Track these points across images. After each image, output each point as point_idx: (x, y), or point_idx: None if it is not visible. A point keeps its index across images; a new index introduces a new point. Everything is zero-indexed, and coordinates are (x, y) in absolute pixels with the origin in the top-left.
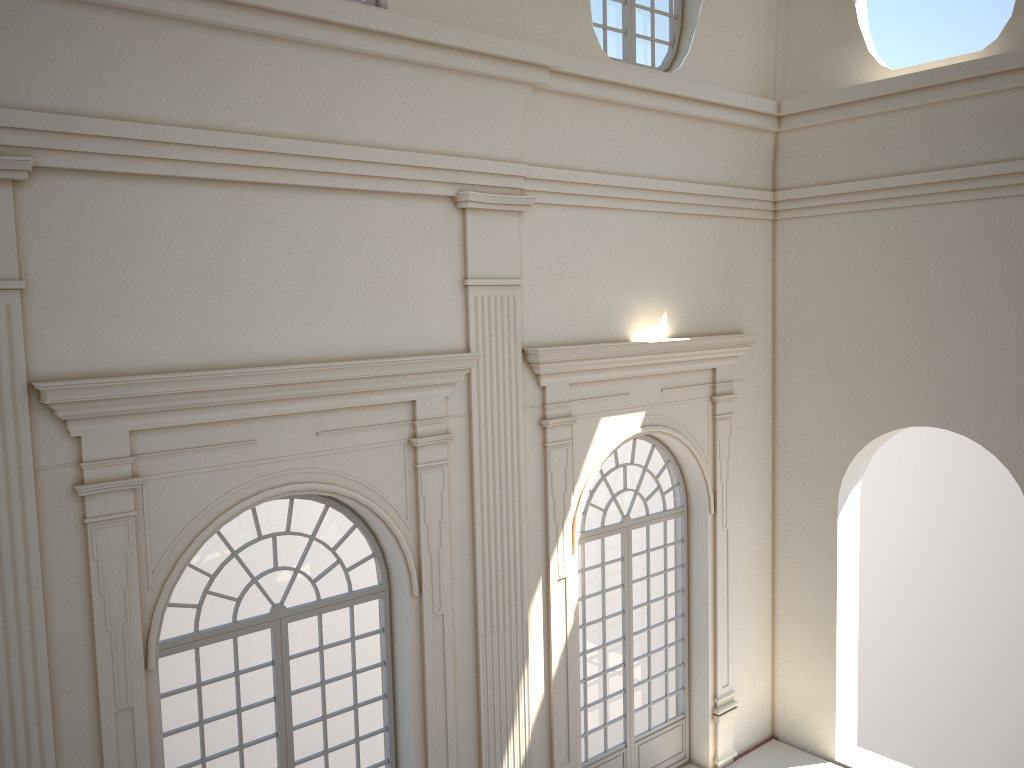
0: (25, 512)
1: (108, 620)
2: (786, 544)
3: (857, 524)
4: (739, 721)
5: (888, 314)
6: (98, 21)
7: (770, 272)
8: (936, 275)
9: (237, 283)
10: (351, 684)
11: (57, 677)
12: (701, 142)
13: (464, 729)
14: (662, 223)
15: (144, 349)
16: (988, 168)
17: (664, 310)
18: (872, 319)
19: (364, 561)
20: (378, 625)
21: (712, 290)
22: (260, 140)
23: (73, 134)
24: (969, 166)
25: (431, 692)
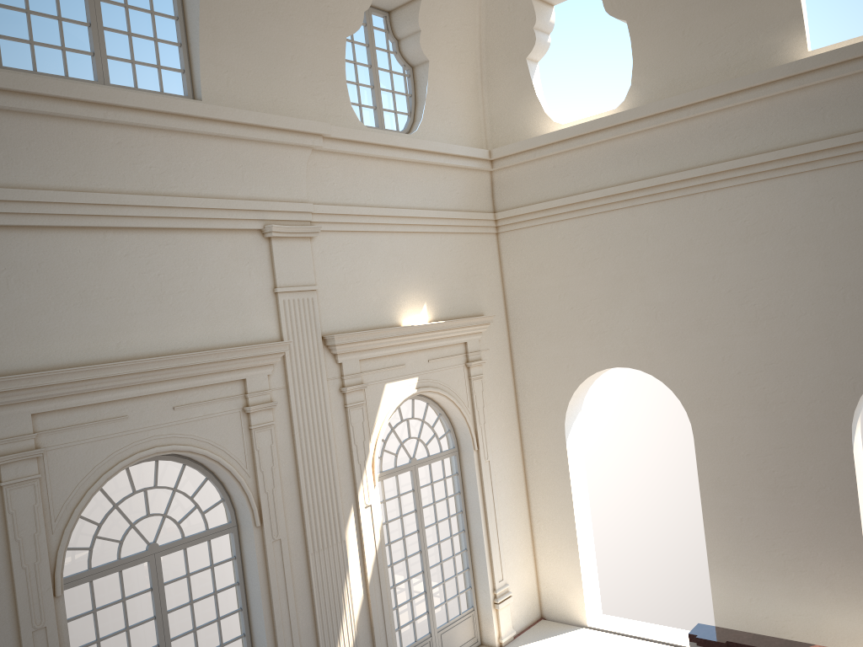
0: None
1: (23, 559)
2: (533, 468)
3: (581, 446)
4: (515, 607)
5: (581, 291)
6: None
7: (499, 270)
8: (608, 261)
9: (105, 300)
10: (213, 604)
11: None
12: (438, 181)
13: (304, 628)
14: (416, 240)
15: (39, 353)
16: (630, 186)
17: (424, 302)
18: (571, 296)
19: (216, 505)
20: (230, 556)
21: (458, 286)
22: (116, 197)
23: None
24: (618, 185)
25: (276, 600)
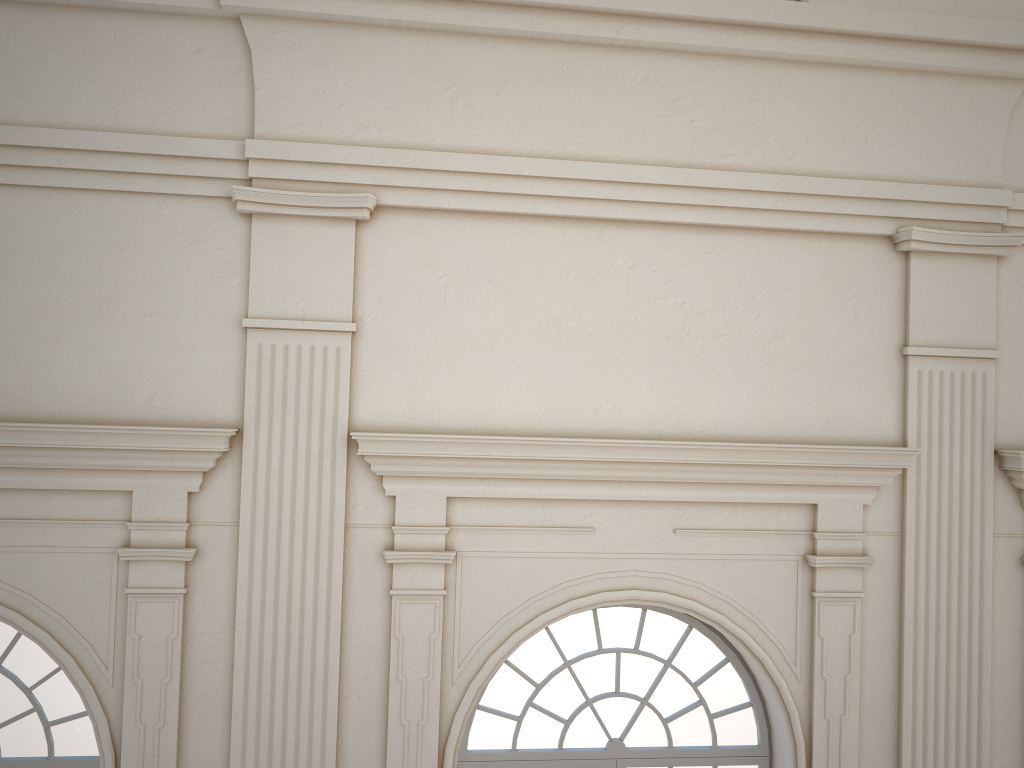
0: (331, 571)
1: (402, 711)
2: None
3: None
4: None
5: None
6: (452, 50)
7: None
8: None
9: (587, 337)
10: None
11: (345, 763)
12: None
13: None
14: None
15: (473, 406)
16: None
17: None
18: None
19: (736, 709)
20: None
21: None
22: (624, 169)
23: (417, 170)
24: None
25: None
